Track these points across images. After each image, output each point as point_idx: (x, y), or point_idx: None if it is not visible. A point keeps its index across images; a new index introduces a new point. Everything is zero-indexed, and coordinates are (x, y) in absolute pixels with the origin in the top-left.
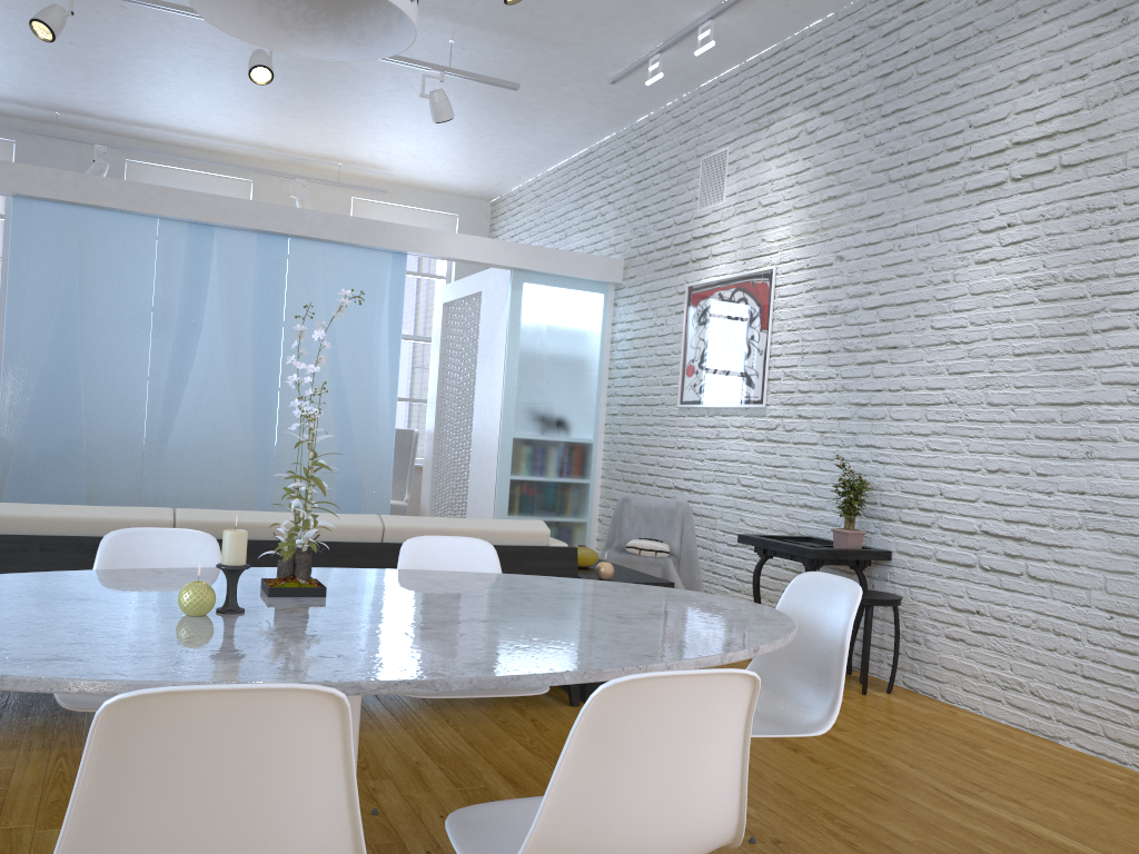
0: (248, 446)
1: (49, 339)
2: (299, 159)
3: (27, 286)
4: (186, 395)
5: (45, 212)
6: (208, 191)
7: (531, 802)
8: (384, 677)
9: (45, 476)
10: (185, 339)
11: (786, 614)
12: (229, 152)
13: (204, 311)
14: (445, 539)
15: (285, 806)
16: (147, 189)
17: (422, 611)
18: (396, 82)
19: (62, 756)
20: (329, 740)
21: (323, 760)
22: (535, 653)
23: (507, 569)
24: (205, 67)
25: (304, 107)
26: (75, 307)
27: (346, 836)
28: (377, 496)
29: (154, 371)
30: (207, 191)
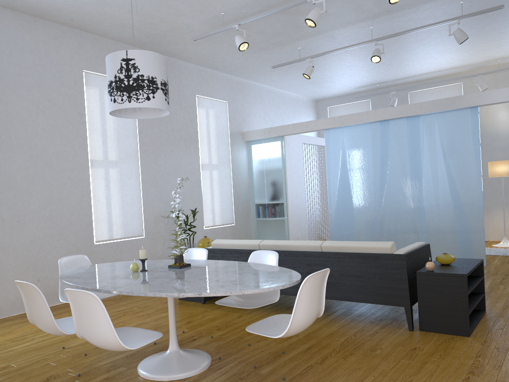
0: (412, 208)
1: (339, 176)
2: (478, 66)
3: (331, 159)
4: (386, 190)
5: (333, 132)
6: (442, 94)
7: (140, 329)
8: (94, 287)
9: (343, 225)
10: (383, 168)
11: (280, 285)
12: (448, 74)
13: (388, 155)
14: (264, 251)
15: (40, 307)
16: (361, 114)
17: (179, 274)
18: (466, 25)
19: (225, 314)
20: (40, 295)
21: (41, 299)
22: (142, 286)
23: (371, 264)
24: (394, 54)
25: (447, 49)
26: (345, 163)
27: (52, 317)
28: (476, 227)
29: (373, 182)
30: (442, 94)
